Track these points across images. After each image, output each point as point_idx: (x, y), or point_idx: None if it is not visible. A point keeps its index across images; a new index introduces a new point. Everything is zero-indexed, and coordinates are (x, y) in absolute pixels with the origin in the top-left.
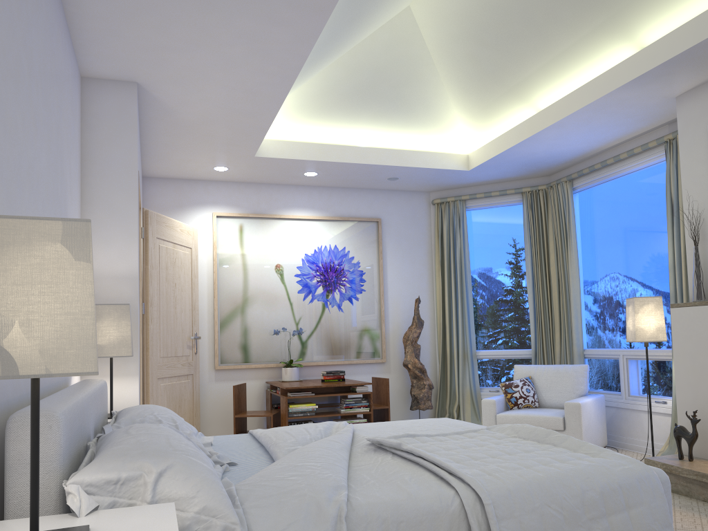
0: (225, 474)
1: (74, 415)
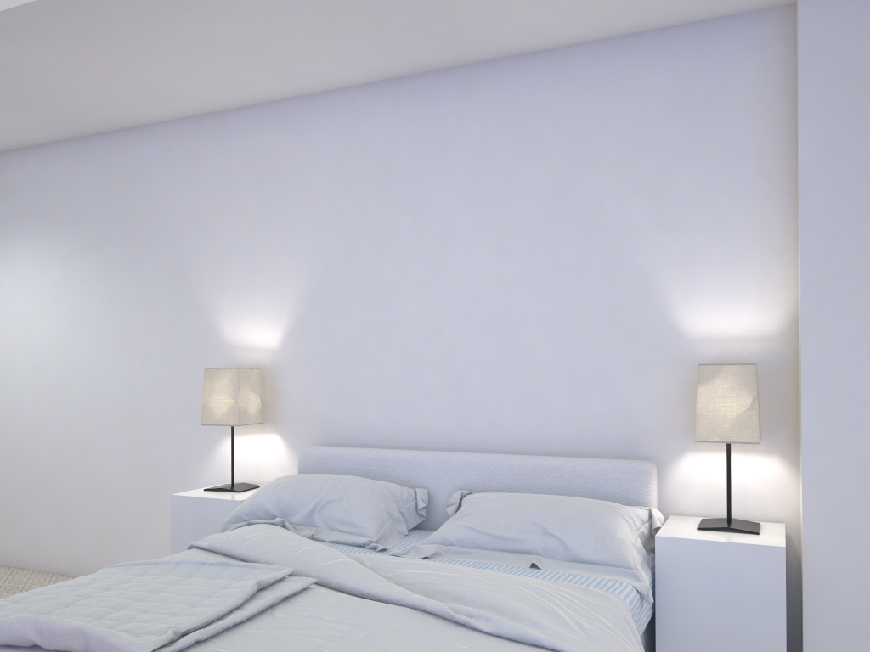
0: (364, 549)
1: (337, 457)
